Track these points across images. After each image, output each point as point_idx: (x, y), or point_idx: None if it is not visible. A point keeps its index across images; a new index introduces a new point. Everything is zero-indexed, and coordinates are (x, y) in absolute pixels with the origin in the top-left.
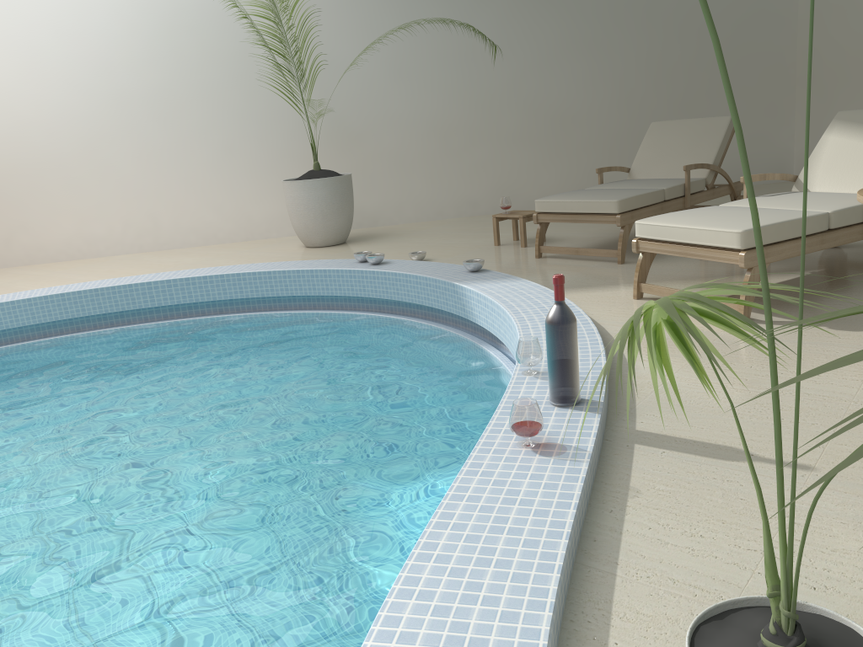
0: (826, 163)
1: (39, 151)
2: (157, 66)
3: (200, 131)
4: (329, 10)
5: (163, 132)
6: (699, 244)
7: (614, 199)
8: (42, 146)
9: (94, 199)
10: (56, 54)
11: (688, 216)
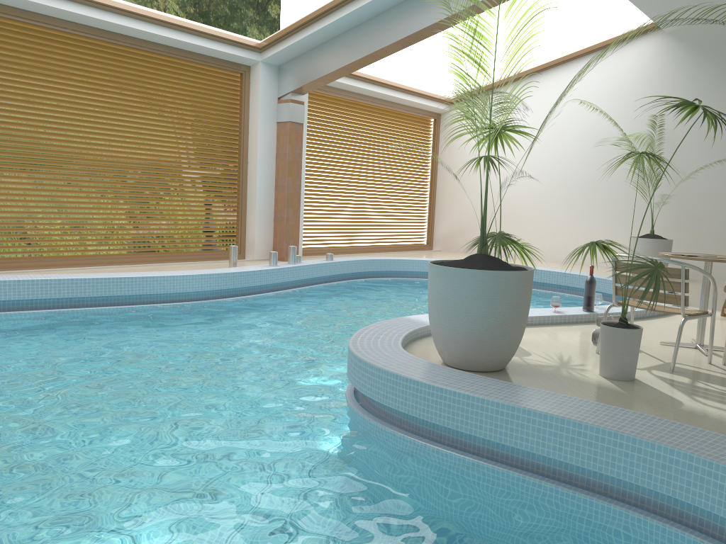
0: None
1: (521, 203)
2: (588, 168)
3: (602, 204)
4: (695, 144)
5: (583, 202)
6: None
7: None
8: (523, 200)
9: (540, 230)
10: (542, 157)
11: None
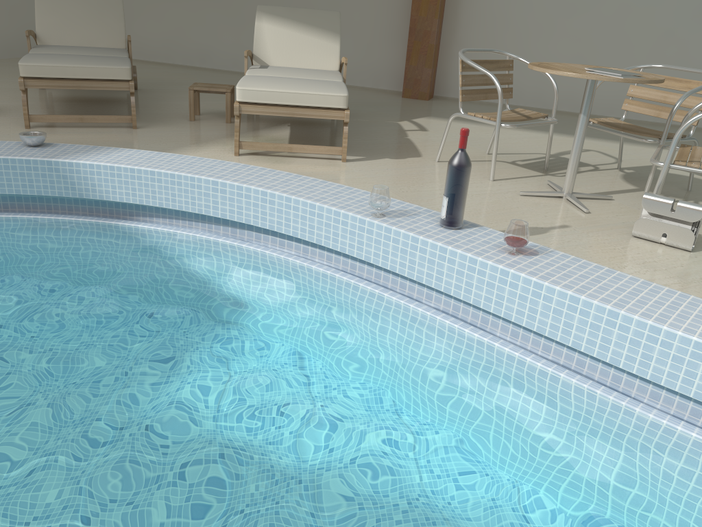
0: (272, 45)
1: None
2: None
3: None
4: None
5: None
6: (308, 106)
7: (124, 65)
8: None
9: None
10: None
11: (277, 84)
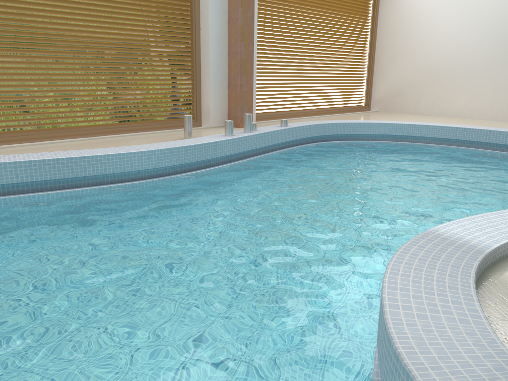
0: None
1: (462, 63)
2: None
3: None
4: None
5: None
6: None
7: None
8: (464, 61)
9: (480, 90)
10: (487, 16)
11: None
